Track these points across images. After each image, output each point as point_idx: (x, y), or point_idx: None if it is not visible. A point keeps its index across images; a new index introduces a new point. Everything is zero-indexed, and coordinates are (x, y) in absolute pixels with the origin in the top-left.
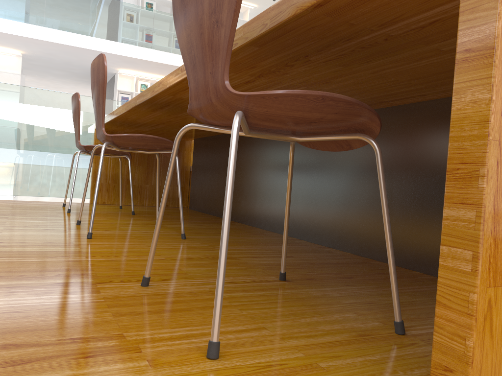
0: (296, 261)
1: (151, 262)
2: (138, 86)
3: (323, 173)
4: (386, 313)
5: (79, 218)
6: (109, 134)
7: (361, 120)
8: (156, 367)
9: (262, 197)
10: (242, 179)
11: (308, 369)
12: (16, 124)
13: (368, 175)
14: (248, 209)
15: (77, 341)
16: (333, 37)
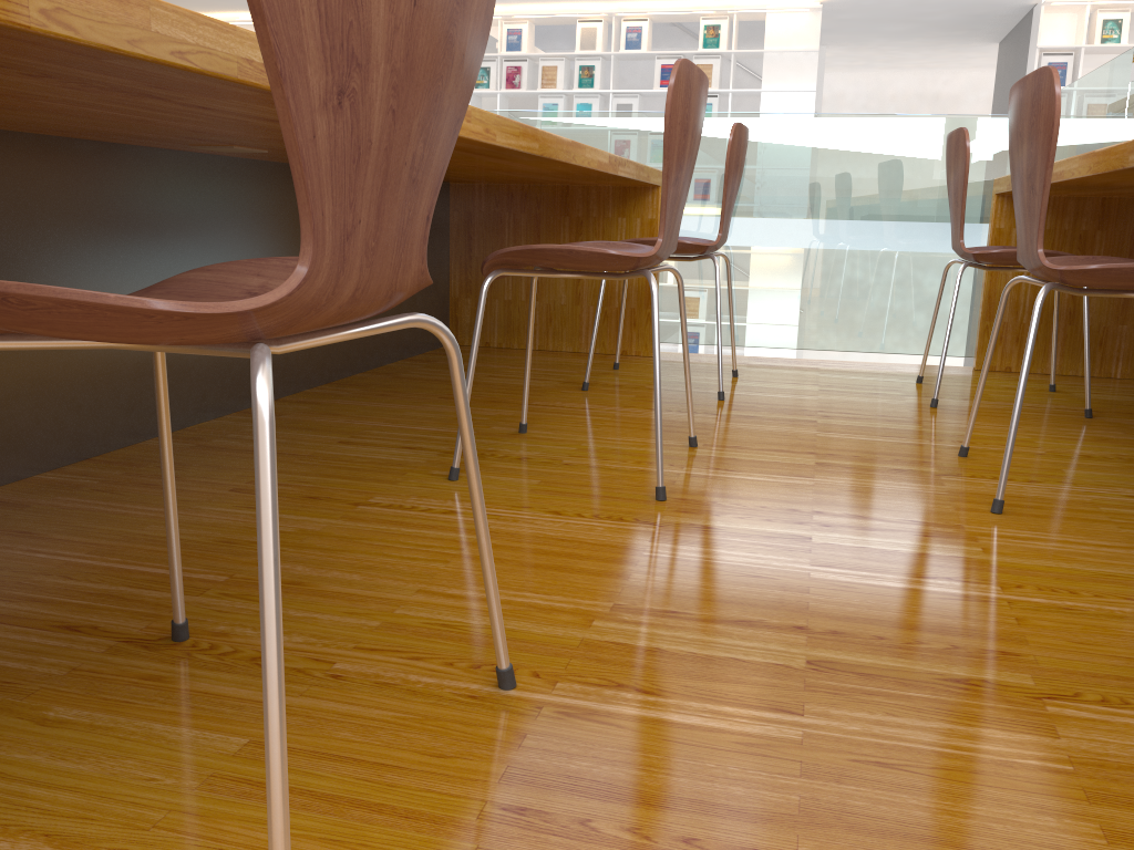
0: None
1: None
2: (1095, 28)
3: None
4: None
5: (965, 442)
6: (1054, 266)
7: None
8: None
9: None
10: None
11: None
12: (824, 200)
13: None
14: None
15: None
16: None
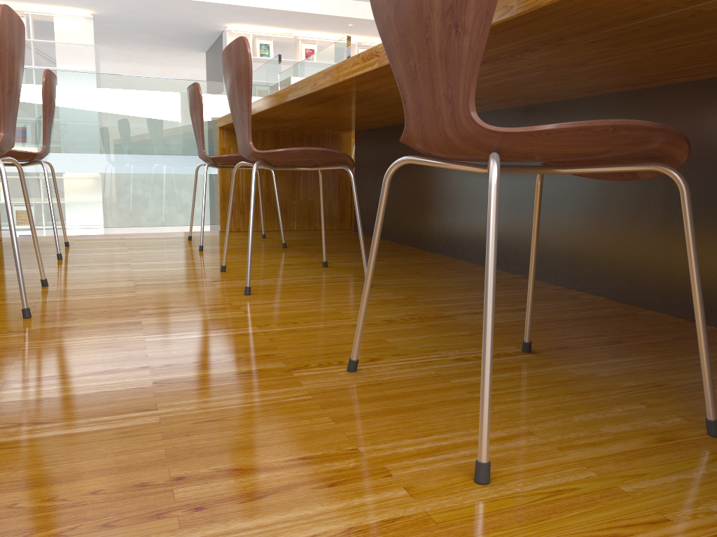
0: (534, 317)
1: (359, 341)
2: (256, 48)
3: (560, 183)
4: (685, 402)
5: (224, 263)
6: (259, 151)
7: (661, 147)
8: (419, 498)
9: (465, 216)
10: (433, 191)
11: (609, 496)
12: (114, 130)
13: (632, 186)
14: (445, 233)
15: (308, 463)
16: (611, 18)
